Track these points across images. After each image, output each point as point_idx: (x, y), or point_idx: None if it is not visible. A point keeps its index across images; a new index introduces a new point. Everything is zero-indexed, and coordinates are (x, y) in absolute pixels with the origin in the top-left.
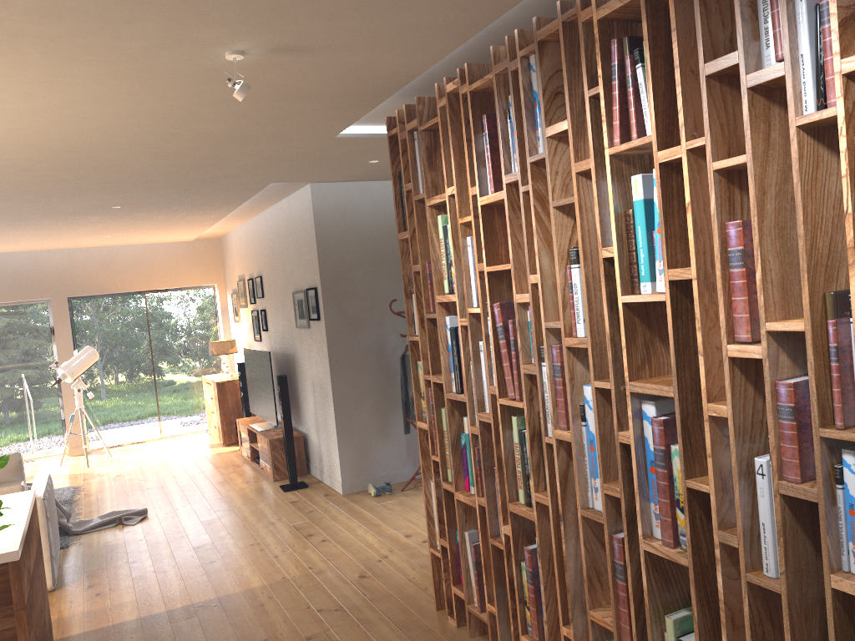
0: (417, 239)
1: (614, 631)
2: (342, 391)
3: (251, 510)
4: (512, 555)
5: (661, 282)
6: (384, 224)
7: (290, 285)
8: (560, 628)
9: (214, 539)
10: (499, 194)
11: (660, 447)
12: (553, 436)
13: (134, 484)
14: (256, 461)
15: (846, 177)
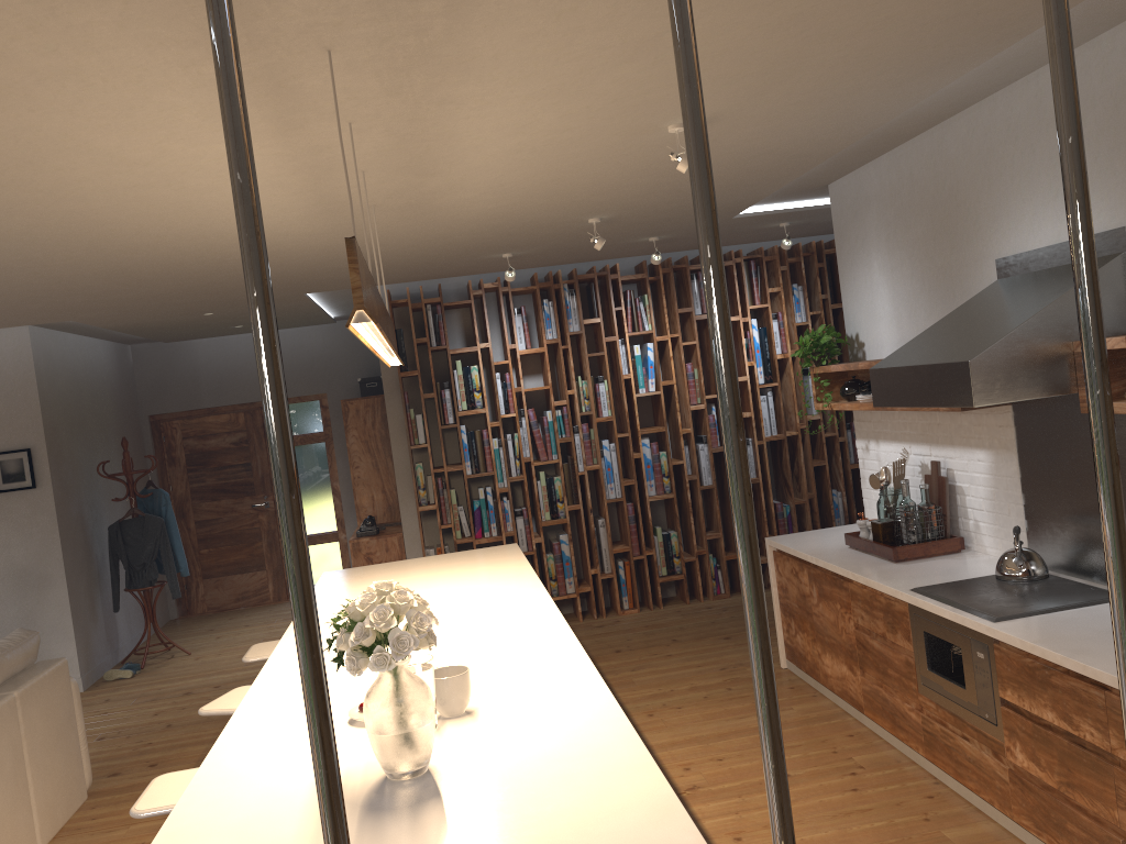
0: (432, 375)
1: (631, 549)
2: (69, 568)
3: None
4: (543, 552)
5: (652, 387)
6: (69, 379)
7: None
8: (589, 571)
9: (91, 734)
10: (540, 349)
11: (656, 454)
12: (586, 470)
13: None
14: None
15: None
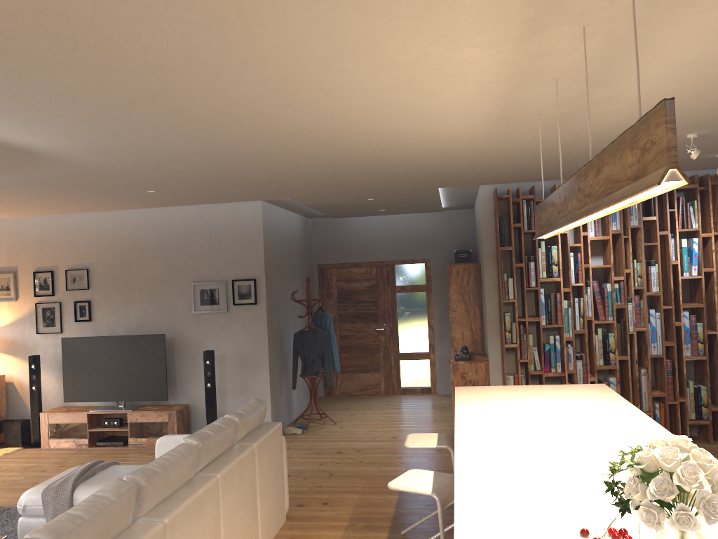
0: (523, 251)
1: (666, 395)
2: (271, 358)
3: None
4: None
5: (695, 272)
6: (279, 237)
7: (184, 277)
8: None
9: None
10: (606, 237)
11: (694, 324)
12: (635, 330)
13: (10, 485)
14: (105, 444)
15: None
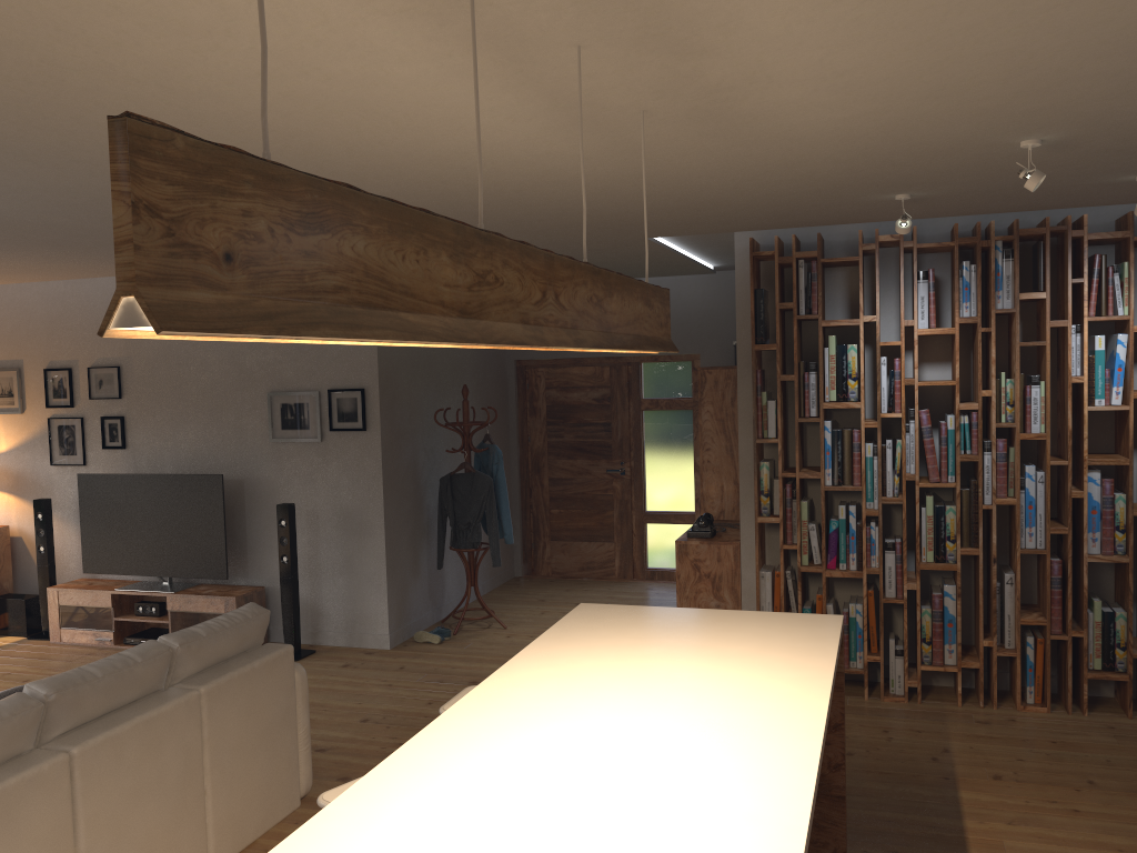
0: (794, 352)
1: (1048, 624)
2: (391, 519)
3: (312, 682)
4: (917, 604)
5: (1117, 399)
6: None
7: (257, 383)
8: (980, 642)
9: (360, 711)
10: (949, 329)
11: (1109, 496)
12: (994, 503)
13: None
14: (138, 641)
15: None
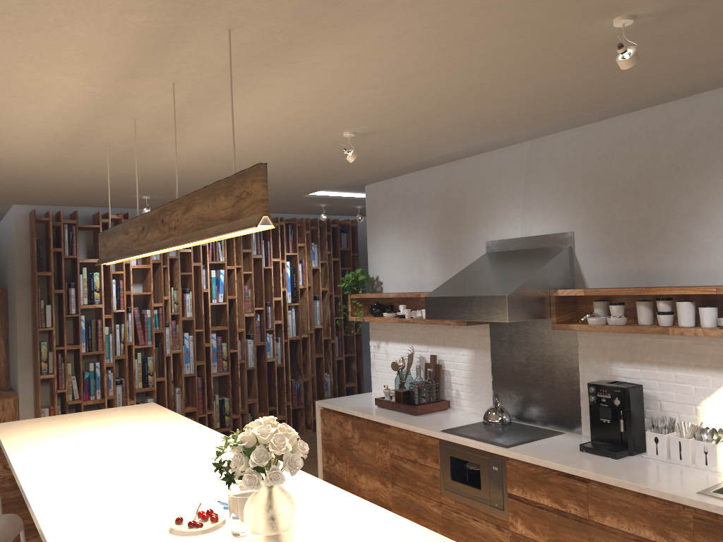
0: (63, 276)
1: (197, 410)
2: None
3: None
4: None
5: (221, 299)
6: None
7: None
8: None
9: None
10: (148, 265)
11: (220, 344)
12: (171, 353)
13: None
14: None
15: (273, 279)
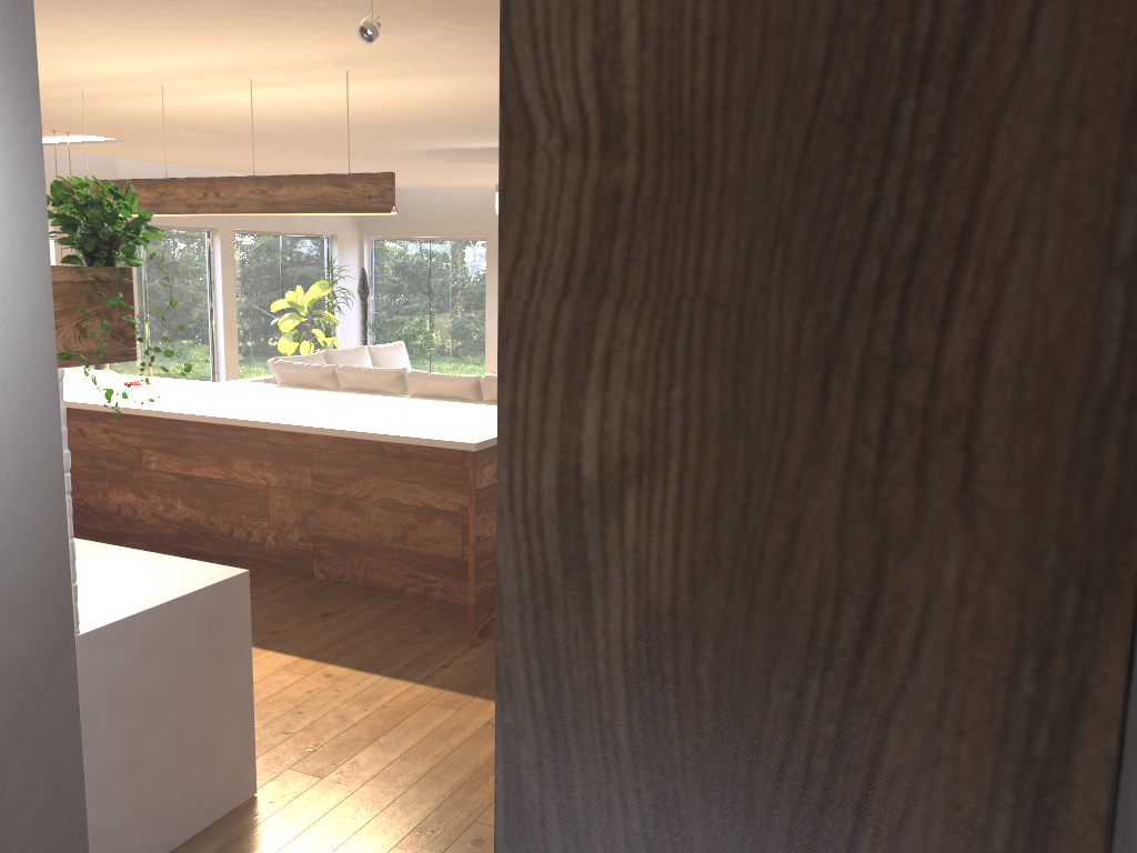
0: None
1: None
2: None
3: None
4: None
5: None
6: None
7: None
8: None
9: None
10: None
11: None
12: None
13: None
14: None
15: None
